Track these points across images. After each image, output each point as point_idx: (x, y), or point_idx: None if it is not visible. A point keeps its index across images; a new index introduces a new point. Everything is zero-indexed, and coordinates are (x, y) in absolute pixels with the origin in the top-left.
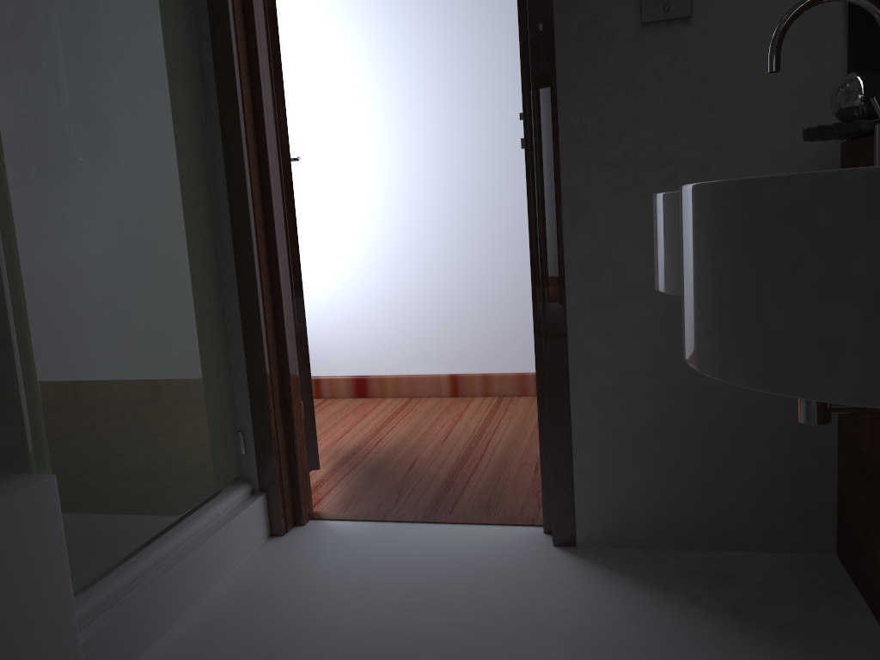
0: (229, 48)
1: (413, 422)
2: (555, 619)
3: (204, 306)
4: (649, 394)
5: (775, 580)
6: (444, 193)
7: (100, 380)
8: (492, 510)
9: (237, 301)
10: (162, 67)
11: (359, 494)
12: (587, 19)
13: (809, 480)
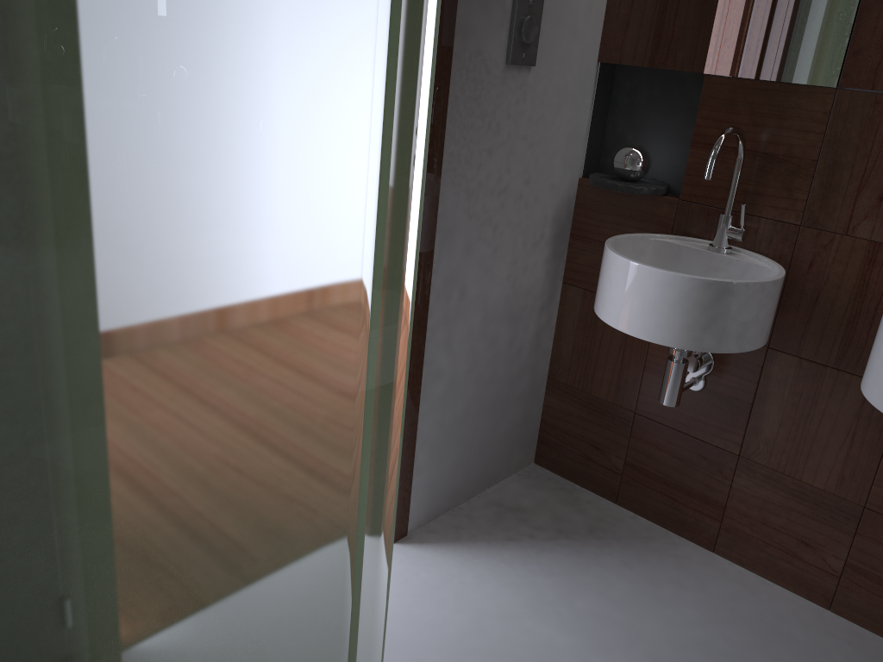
0: None
1: None
2: (502, 605)
3: None
4: (466, 388)
5: (539, 498)
6: None
7: None
8: None
9: None
10: None
11: None
12: (475, 50)
13: (531, 419)
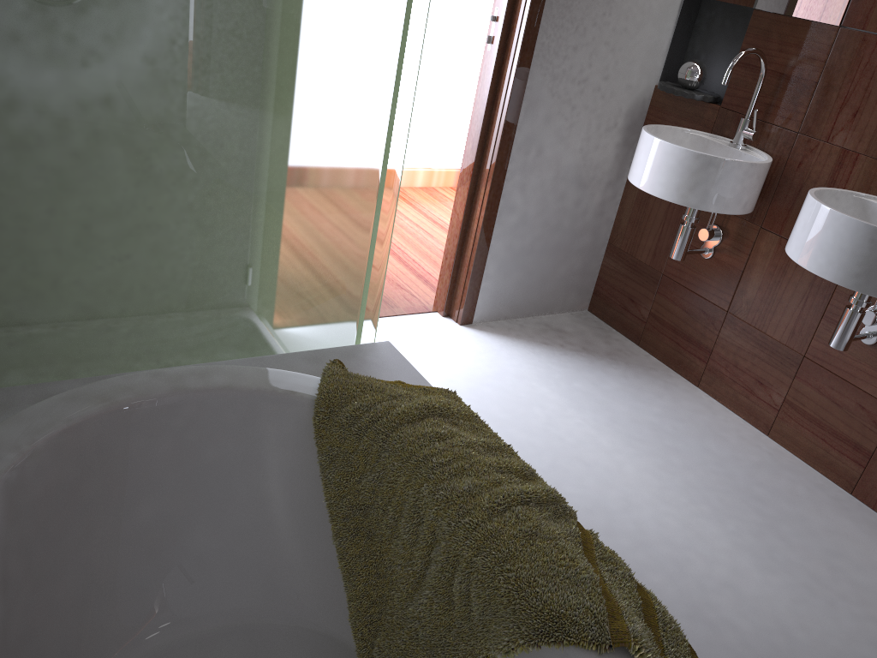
0: None
1: None
2: (520, 371)
3: None
4: (534, 227)
5: (580, 329)
6: None
7: None
8: (391, 304)
9: None
10: None
11: None
12: None
13: (588, 272)
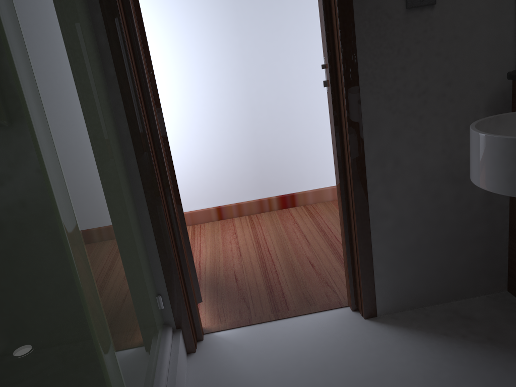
0: (121, 33)
1: (210, 244)
2: (406, 371)
3: (133, 222)
4: (414, 226)
5: (492, 314)
6: (199, 95)
7: (117, 307)
8: (311, 302)
9: (147, 211)
10: (87, 56)
11: (220, 307)
12: (374, 6)
13: (495, 256)
